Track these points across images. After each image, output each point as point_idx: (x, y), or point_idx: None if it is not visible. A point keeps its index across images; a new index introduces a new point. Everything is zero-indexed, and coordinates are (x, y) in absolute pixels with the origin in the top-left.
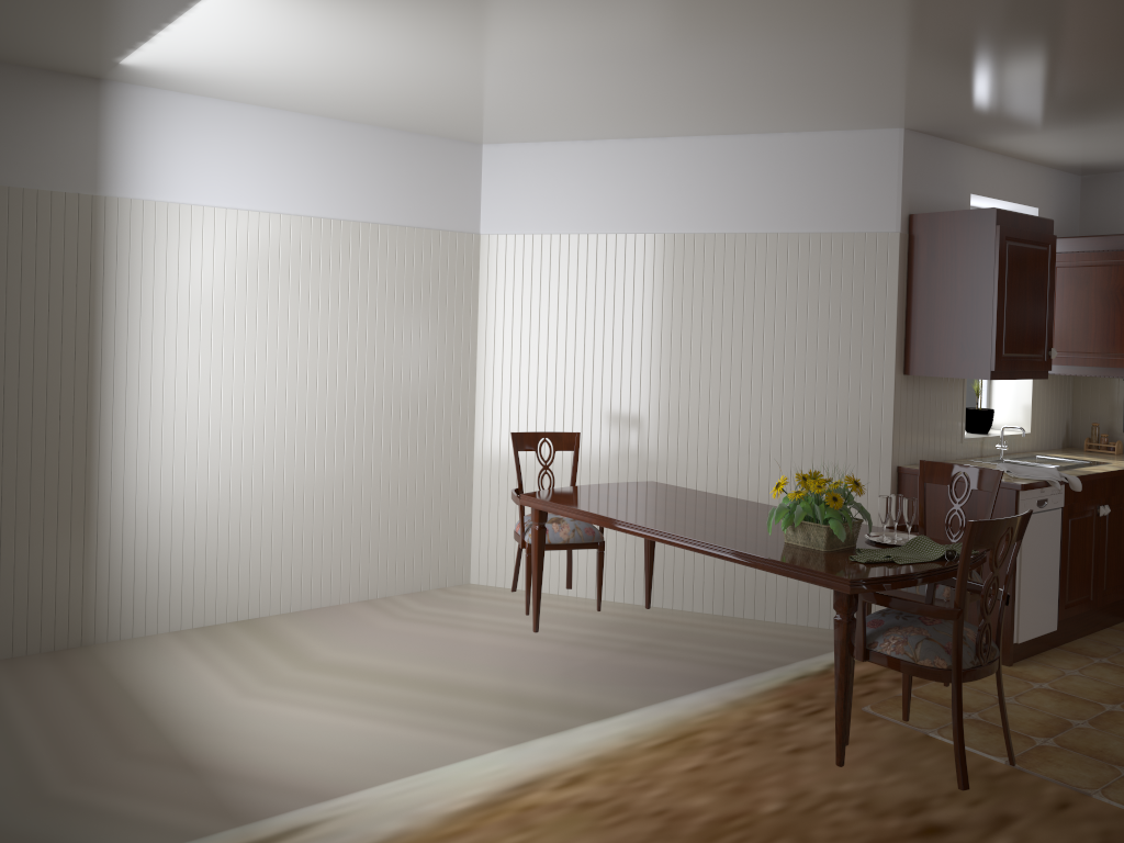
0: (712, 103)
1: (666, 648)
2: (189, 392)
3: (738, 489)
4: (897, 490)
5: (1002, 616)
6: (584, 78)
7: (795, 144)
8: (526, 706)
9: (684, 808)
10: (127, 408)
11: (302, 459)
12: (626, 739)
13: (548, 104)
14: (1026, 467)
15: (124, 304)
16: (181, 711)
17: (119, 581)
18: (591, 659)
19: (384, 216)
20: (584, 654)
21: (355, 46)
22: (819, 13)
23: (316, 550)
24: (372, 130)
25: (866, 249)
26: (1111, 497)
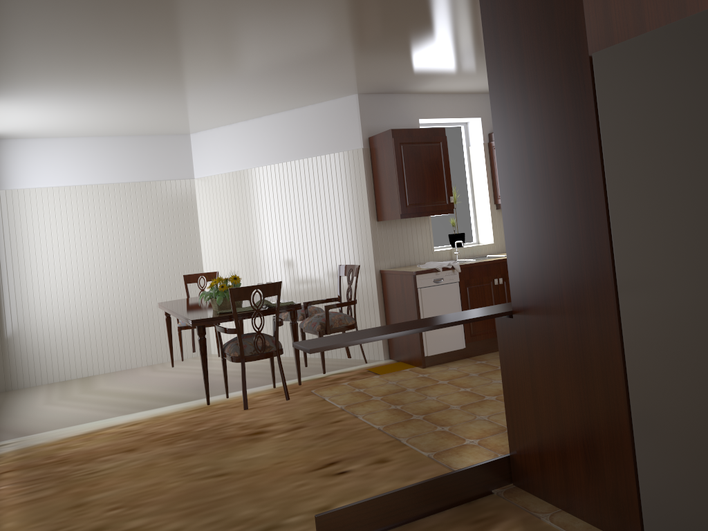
0: (242, 102)
1: (261, 373)
2: (44, 273)
3: (312, 291)
4: (382, 282)
5: (275, 331)
6: (163, 104)
7: (313, 110)
8: (157, 400)
9: (164, 431)
10: (15, 283)
11: (107, 299)
12: (180, 409)
13: (175, 115)
14: (438, 262)
15: (8, 237)
16: (13, 411)
17: (20, 361)
18: (217, 380)
19: (138, 178)
20: (217, 379)
21: (49, 112)
22: (190, 68)
23: (120, 342)
24: (126, 138)
25: (349, 159)
26: (507, 274)
